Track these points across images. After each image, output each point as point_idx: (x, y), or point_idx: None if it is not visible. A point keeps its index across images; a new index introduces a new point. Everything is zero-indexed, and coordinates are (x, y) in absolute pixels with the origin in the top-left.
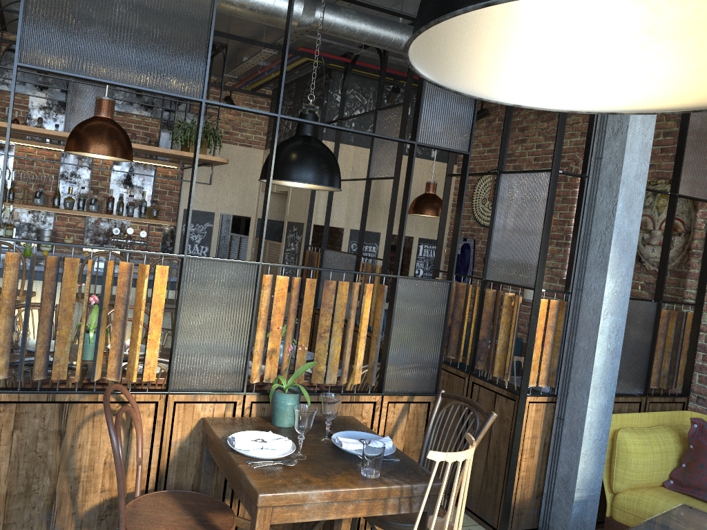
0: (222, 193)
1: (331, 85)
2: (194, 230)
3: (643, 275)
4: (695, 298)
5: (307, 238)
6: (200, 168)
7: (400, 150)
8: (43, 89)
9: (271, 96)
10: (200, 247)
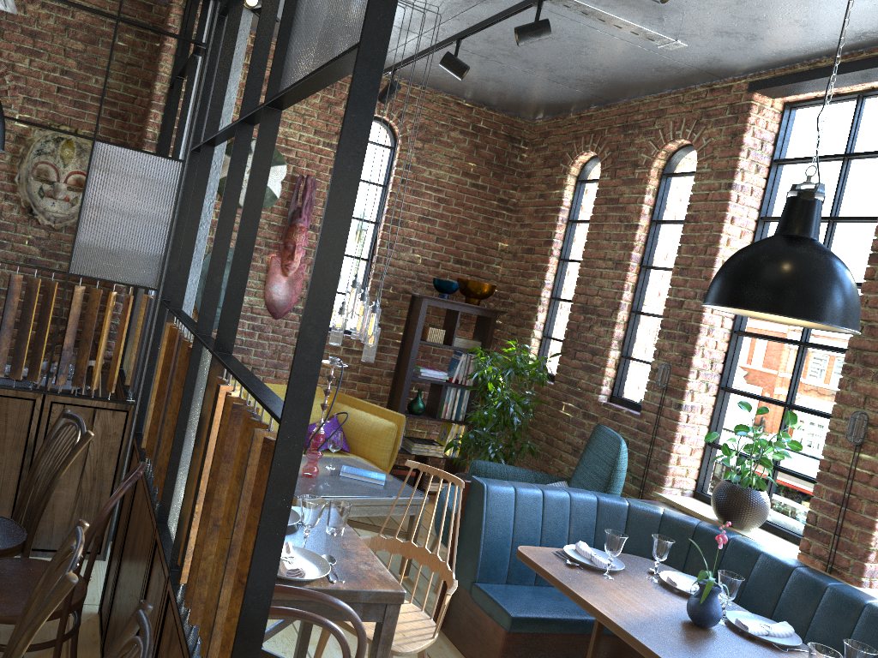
0: None
1: None
2: None
3: (32, 229)
4: None
5: None
6: None
7: None
8: None
9: None
10: None
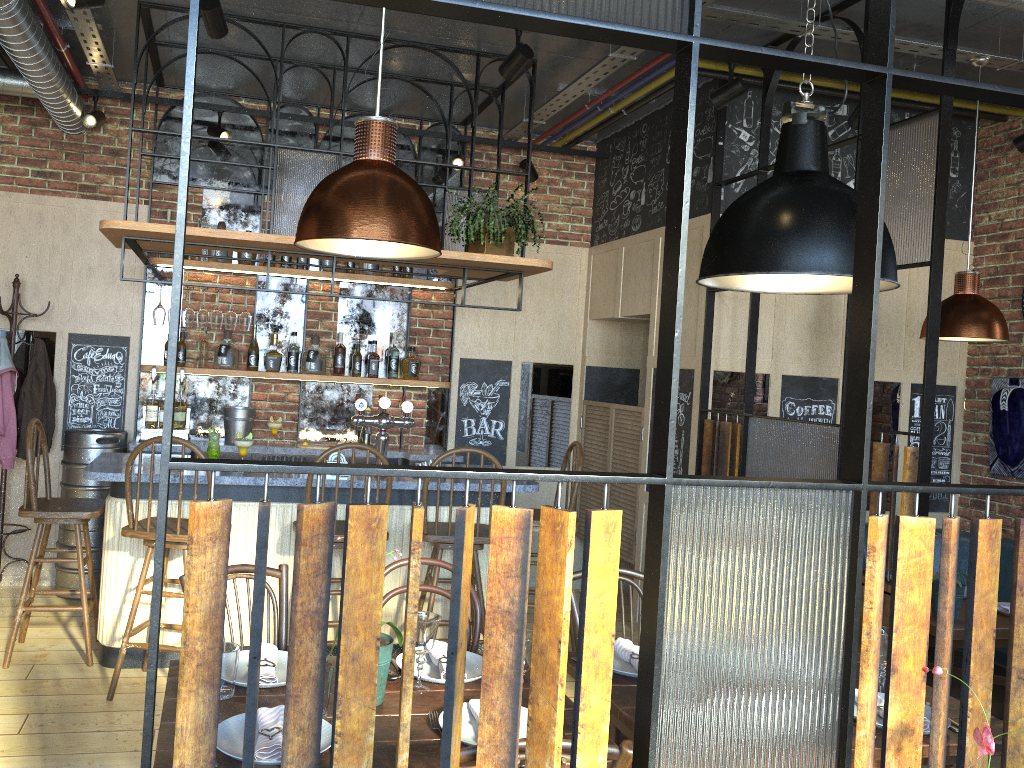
0: (523, 327)
1: (728, 114)
2: (479, 393)
3: None
4: None
5: (704, 397)
6: (483, 287)
7: (941, 204)
8: (223, 175)
9: (598, 154)
10: (491, 422)
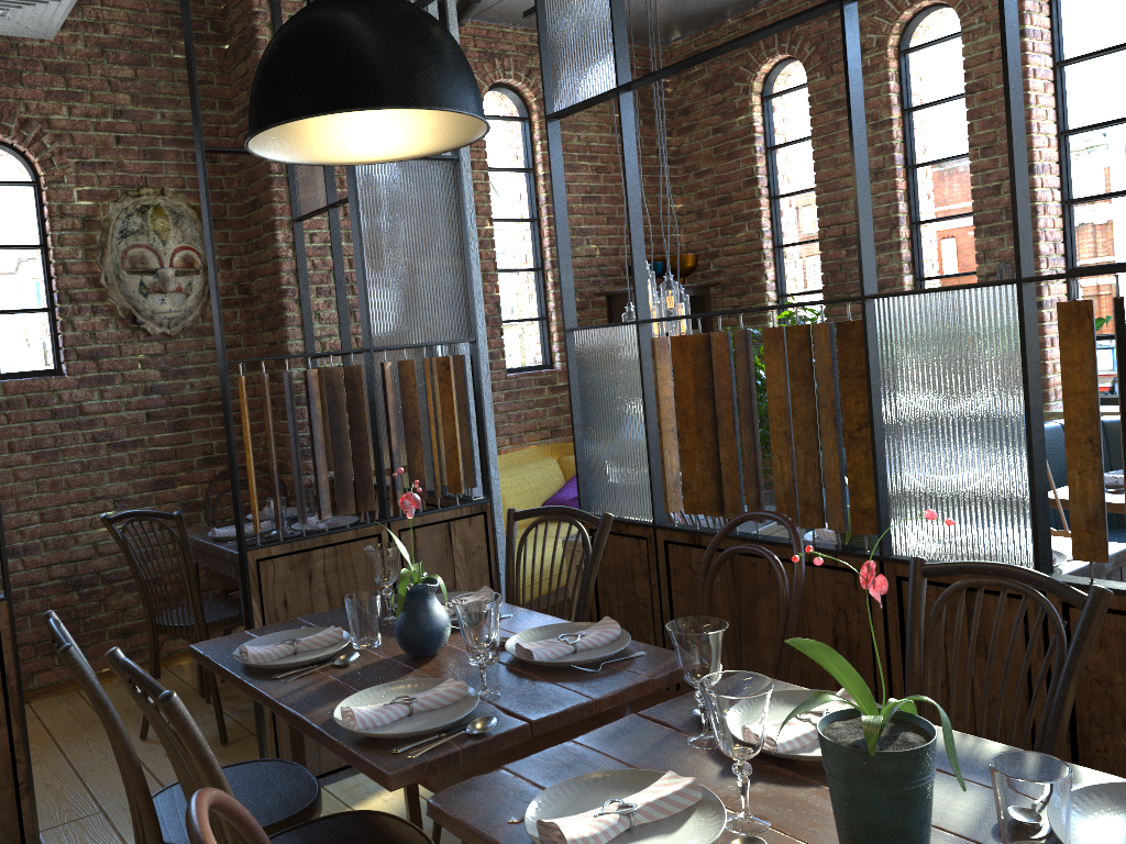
0: None
1: None
2: None
3: (142, 345)
4: (304, 350)
5: None
6: None
7: None
8: None
9: None
10: None
